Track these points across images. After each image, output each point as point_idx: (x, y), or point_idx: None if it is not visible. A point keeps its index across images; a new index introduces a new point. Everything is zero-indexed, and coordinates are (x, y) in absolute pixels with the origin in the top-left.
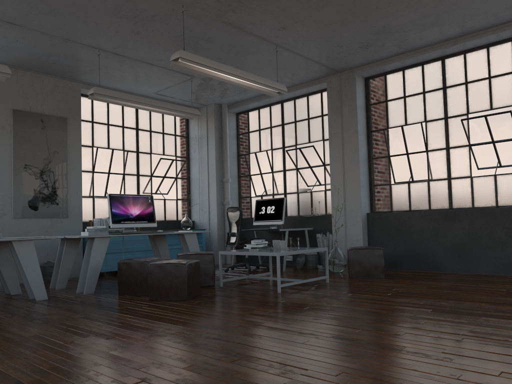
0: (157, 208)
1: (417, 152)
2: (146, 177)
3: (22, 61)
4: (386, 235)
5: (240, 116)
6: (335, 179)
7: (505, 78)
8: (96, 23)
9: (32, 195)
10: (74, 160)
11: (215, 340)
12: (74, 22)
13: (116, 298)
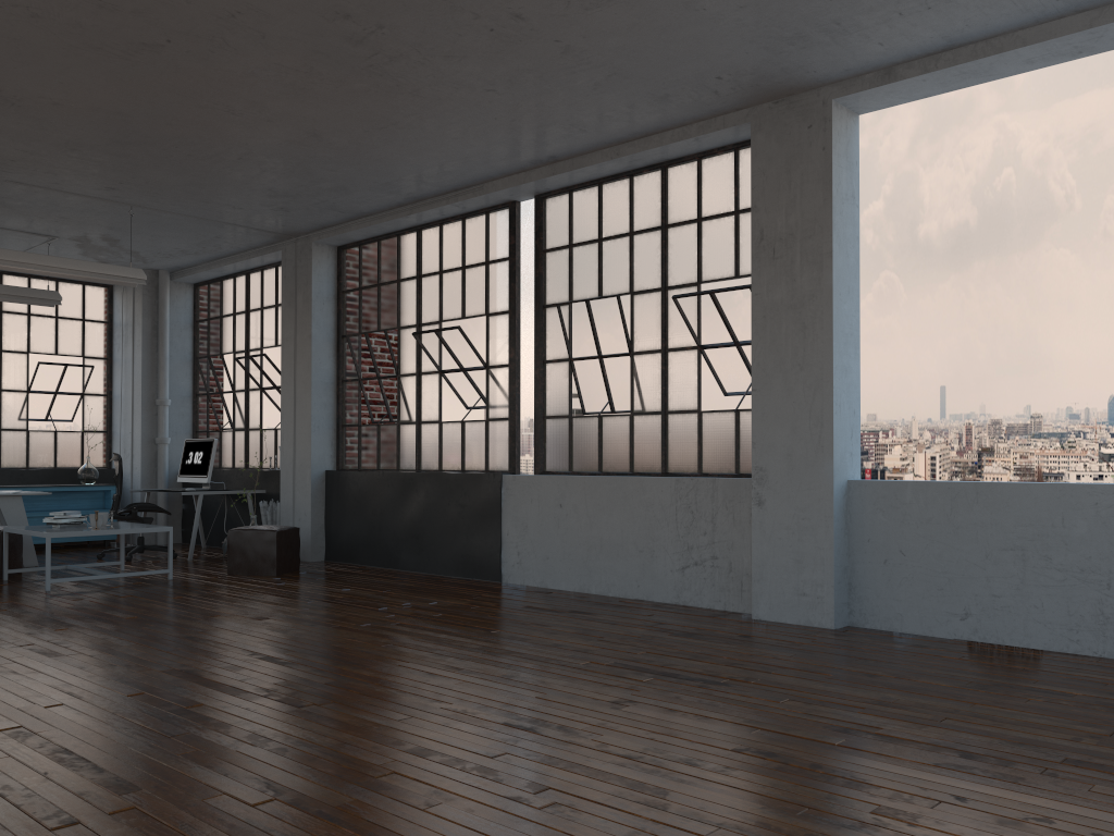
0: (40, 446)
1: (388, 377)
2: (17, 394)
3: None
4: (344, 507)
5: (200, 290)
6: (286, 413)
7: (478, 270)
8: None
9: None
10: None
11: None
12: None
13: None
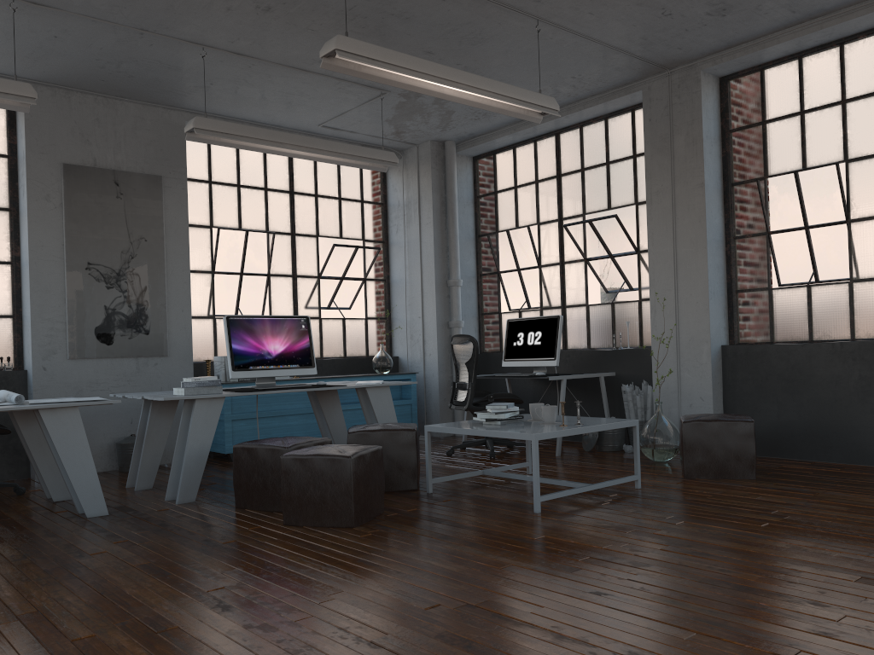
0: (331, 334)
1: (828, 224)
2: (310, 280)
3: (75, 75)
4: (761, 389)
5: (481, 163)
6: (658, 280)
7: None
8: None
9: (101, 317)
10: (175, 252)
11: (371, 650)
12: None
13: (228, 517)
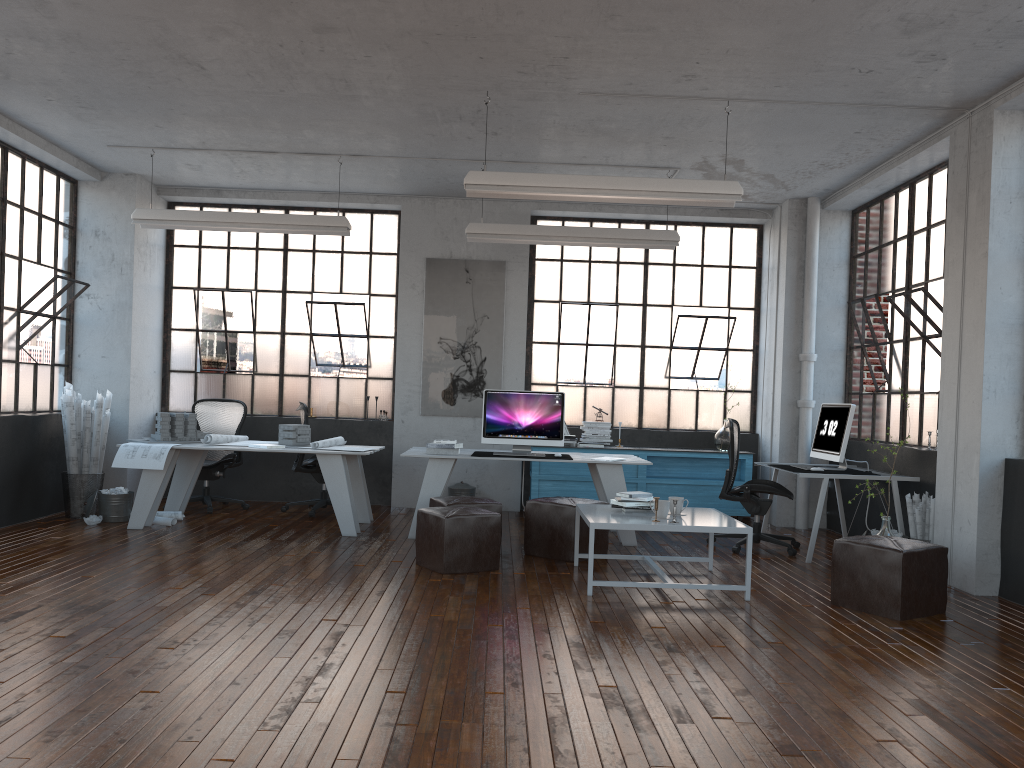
0: (680, 406)
1: None
2: (660, 350)
3: (427, 189)
4: None
5: (858, 217)
6: (946, 370)
7: None
8: (430, 135)
9: (447, 382)
10: (513, 327)
11: (244, 626)
12: (408, 139)
13: (405, 552)
